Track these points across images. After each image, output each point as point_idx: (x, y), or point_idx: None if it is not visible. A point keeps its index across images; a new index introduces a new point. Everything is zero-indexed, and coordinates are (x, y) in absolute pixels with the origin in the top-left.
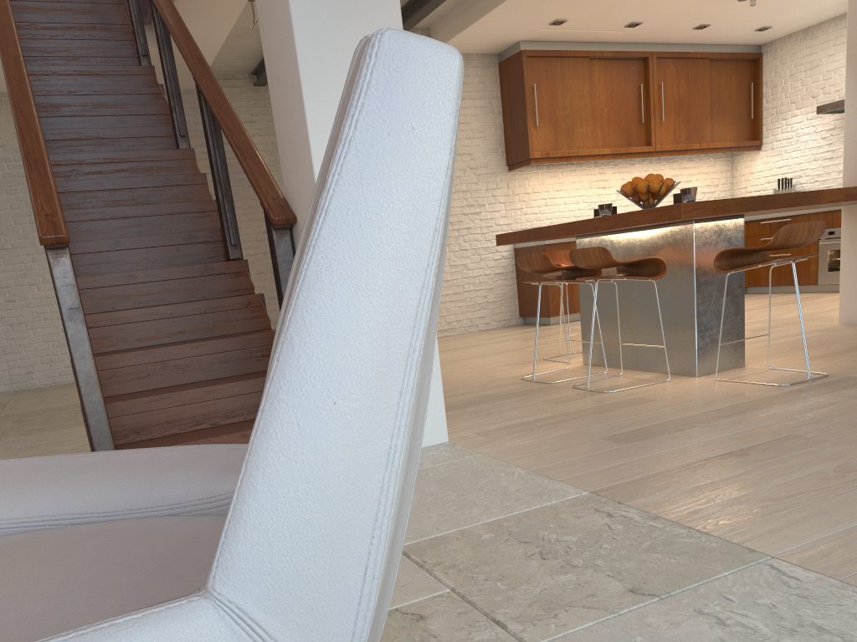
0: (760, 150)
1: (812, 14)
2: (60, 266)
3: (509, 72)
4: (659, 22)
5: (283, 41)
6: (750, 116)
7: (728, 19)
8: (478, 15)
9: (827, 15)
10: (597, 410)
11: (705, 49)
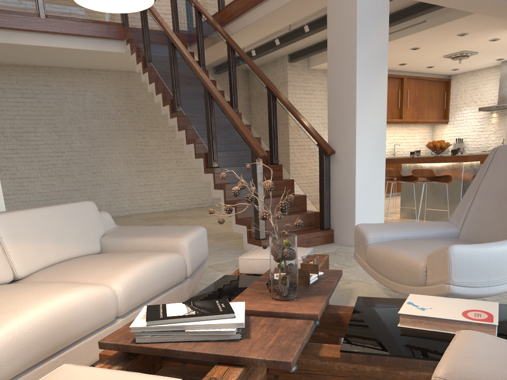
0: (447, 124)
1: (478, 66)
2: (259, 165)
3: None
4: (414, 64)
5: (346, 88)
6: (444, 108)
7: (443, 65)
8: None
9: (484, 66)
10: None
11: (427, 75)
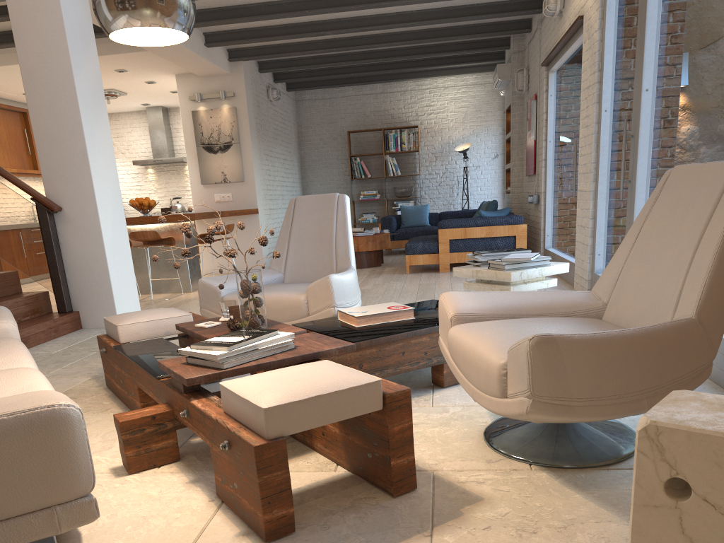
0: None
1: (119, 108)
2: None
3: None
4: None
5: (67, 126)
6: None
7: None
8: None
9: (125, 110)
10: (179, 303)
11: None
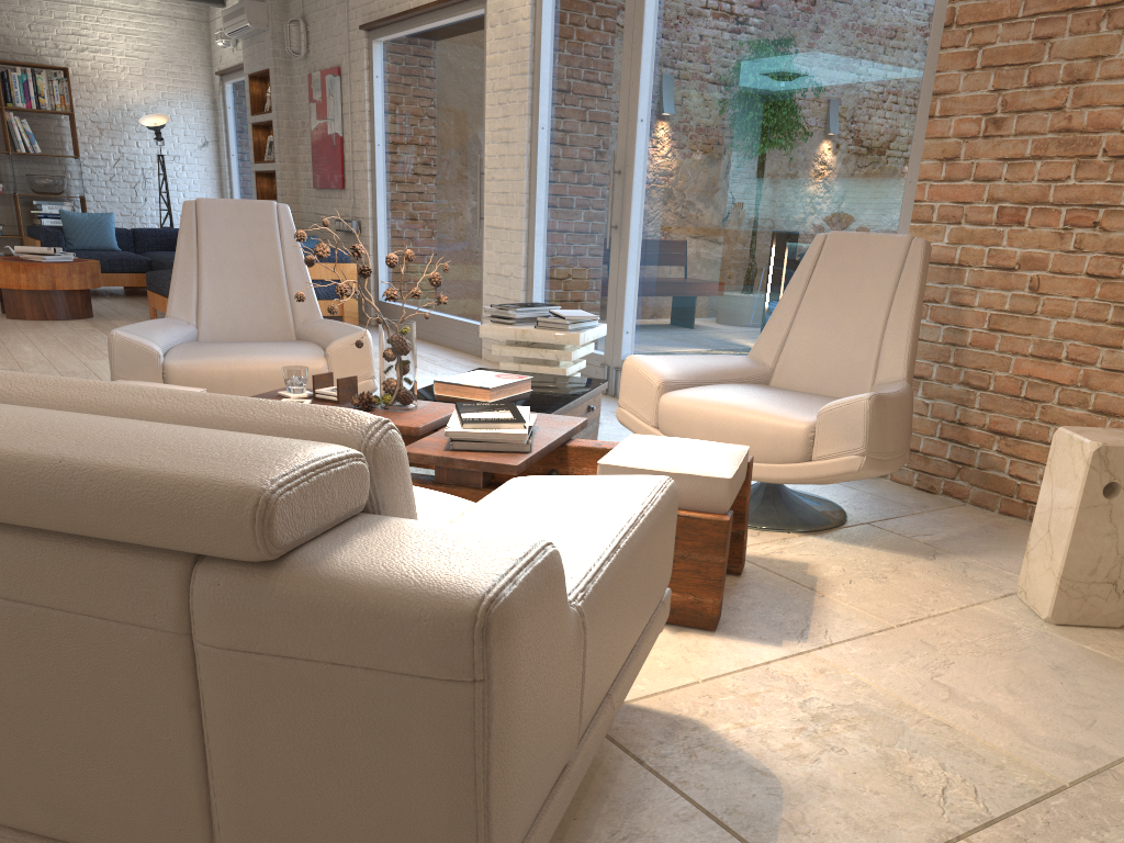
0: None
1: None
2: None
3: None
4: None
5: None
6: None
7: None
8: None
9: None
10: None
11: None
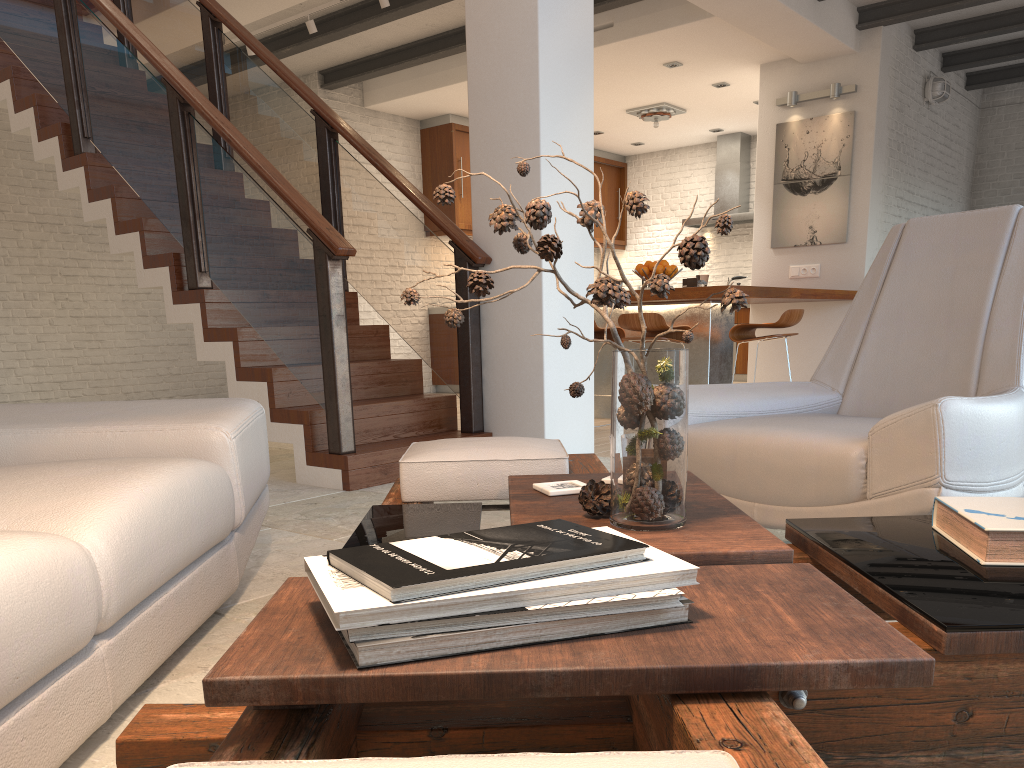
0: (624, 249)
1: (677, 140)
2: (335, 276)
3: (434, 141)
4: None
5: (516, 117)
6: (617, 218)
7: (619, 131)
8: (433, 85)
9: (686, 143)
10: None
11: None
